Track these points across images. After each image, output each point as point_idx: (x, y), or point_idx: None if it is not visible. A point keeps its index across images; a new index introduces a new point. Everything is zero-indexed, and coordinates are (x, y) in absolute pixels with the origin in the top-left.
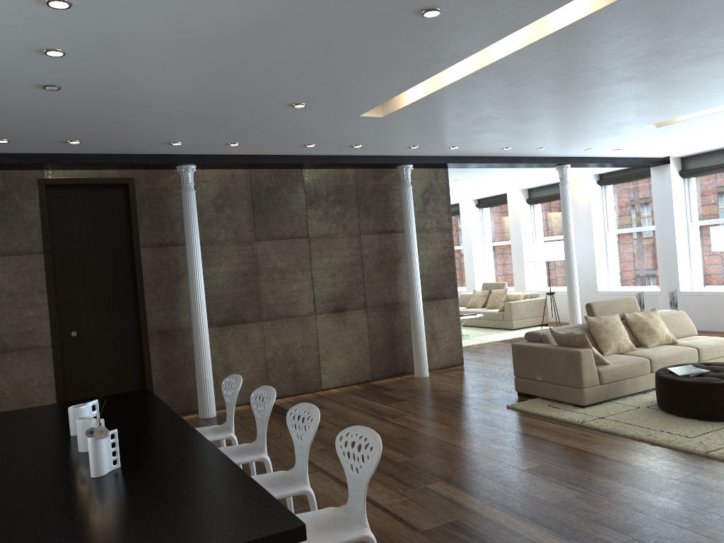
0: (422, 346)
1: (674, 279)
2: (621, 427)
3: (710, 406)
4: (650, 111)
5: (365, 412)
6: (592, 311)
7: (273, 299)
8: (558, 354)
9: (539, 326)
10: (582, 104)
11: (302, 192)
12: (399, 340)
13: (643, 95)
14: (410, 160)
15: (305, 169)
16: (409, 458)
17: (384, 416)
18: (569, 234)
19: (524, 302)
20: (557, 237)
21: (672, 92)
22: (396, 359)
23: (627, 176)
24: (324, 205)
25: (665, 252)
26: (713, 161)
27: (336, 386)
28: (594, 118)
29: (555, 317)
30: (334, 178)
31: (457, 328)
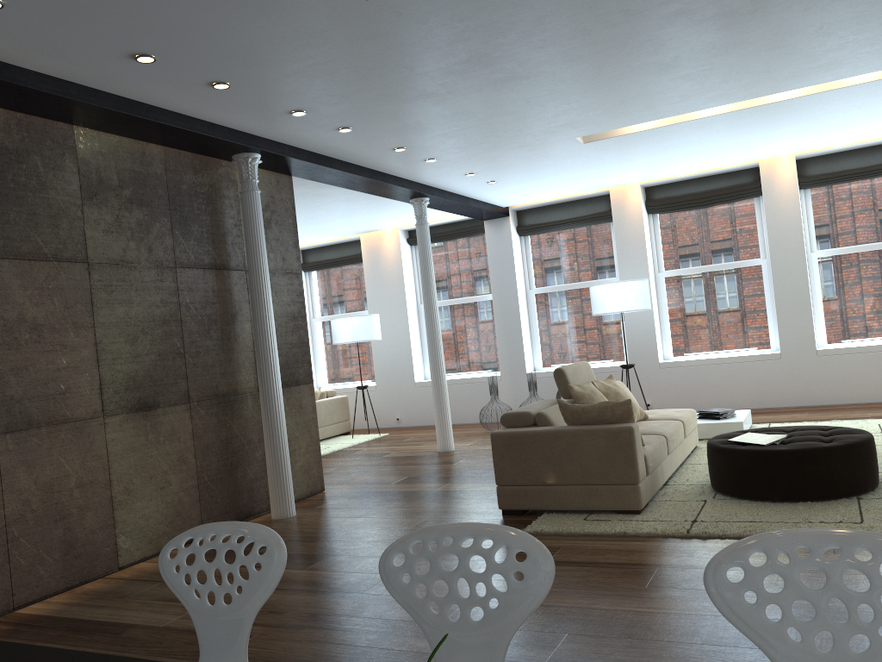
0: (286, 462)
1: (519, 359)
2: (750, 527)
3: (827, 480)
4: (630, 104)
5: (287, 589)
6: (565, 379)
7: (20, 386)
8: (590, 437)
9: (340, 435)
10: (606, 63)
11: (73, 172)
12: (241, 458)
13: (678, 62)
14: (263, 145)
15: (79, 128)
16: (551, 652)
17: (339, 588)
18: (433, 293)
19: (325, 402)
20: (348, 315)
21: (702, 68)
22: (237, 492)
23: (449, 233)
24: (114, 203)
25: (507, 325)
26: (557, 216)
27: (144, 556)
28: (569, 102)
29: (352, 422)
30: (131, 157)
31: (315, 432)
